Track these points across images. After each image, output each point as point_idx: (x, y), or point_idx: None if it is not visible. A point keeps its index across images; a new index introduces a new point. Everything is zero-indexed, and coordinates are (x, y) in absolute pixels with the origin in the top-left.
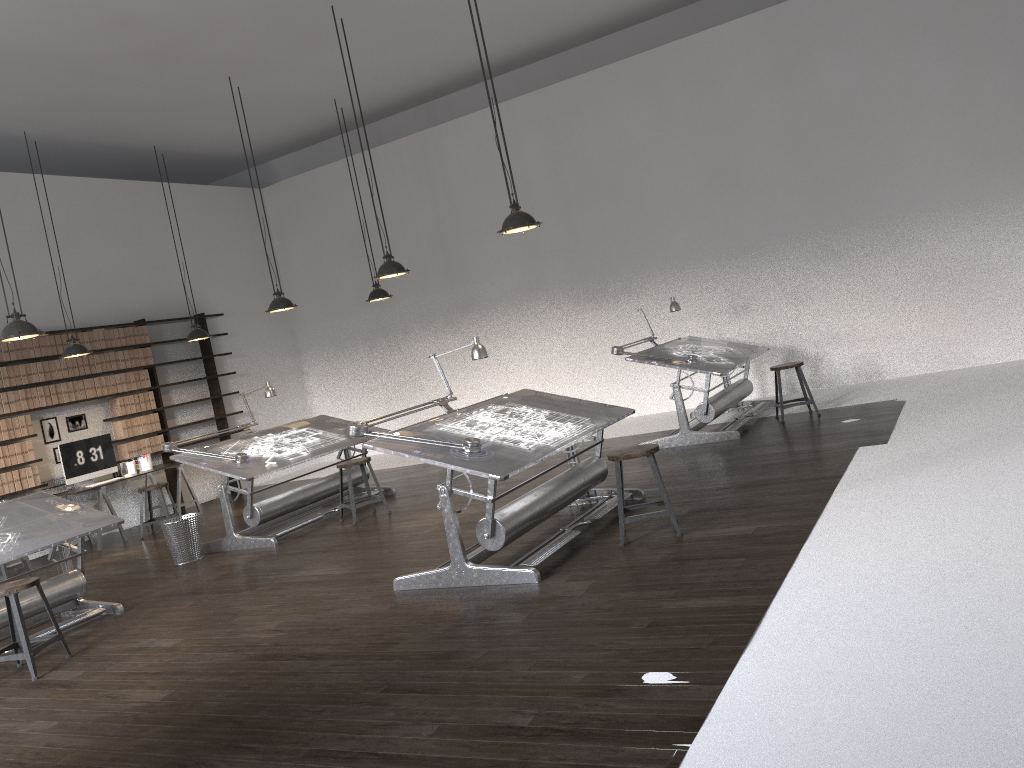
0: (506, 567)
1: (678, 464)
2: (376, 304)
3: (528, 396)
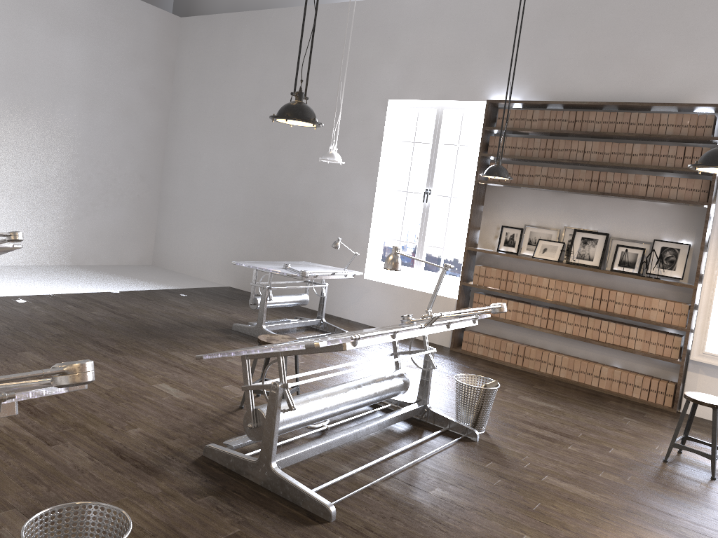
0: None
1: None
2: None
3: None
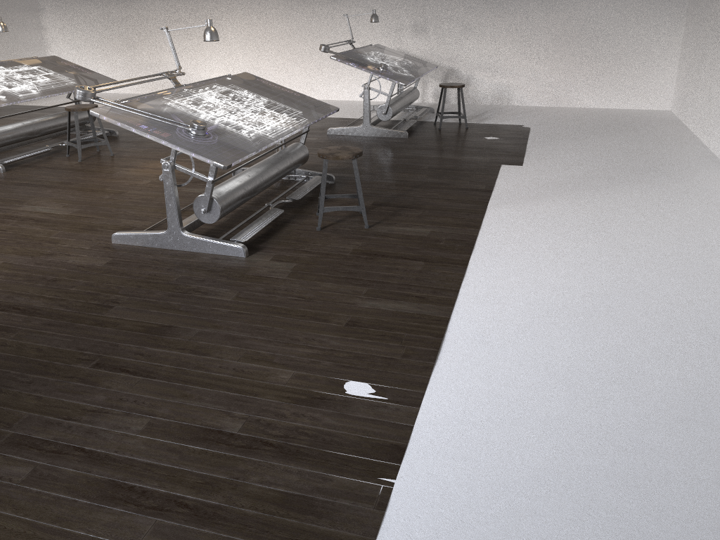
0: (218, 240)
1: None
2: None
3: (249, 81)
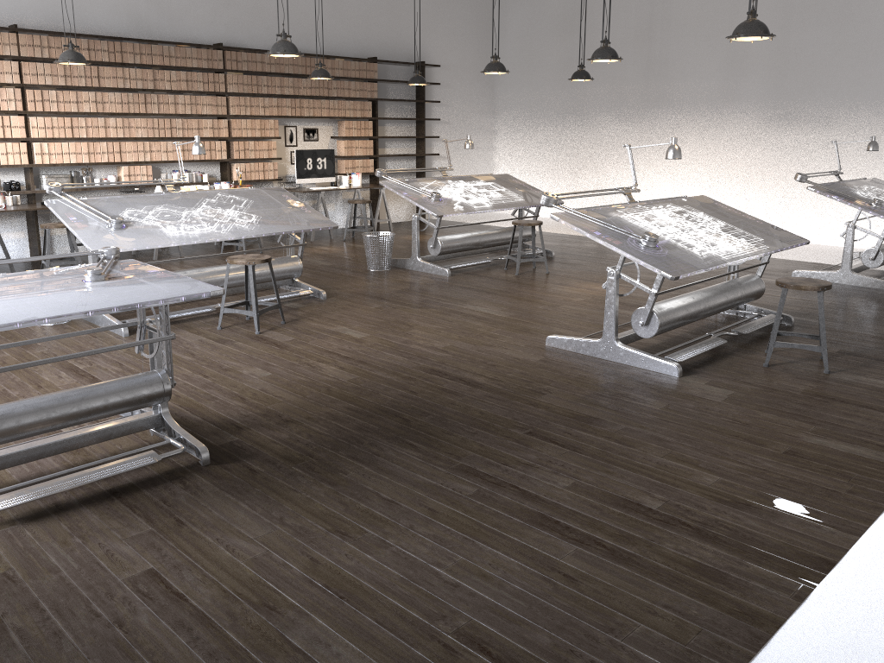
0: (652, 355)
1: (831, 301)
2: (572, 83)
3: (706, 203)
